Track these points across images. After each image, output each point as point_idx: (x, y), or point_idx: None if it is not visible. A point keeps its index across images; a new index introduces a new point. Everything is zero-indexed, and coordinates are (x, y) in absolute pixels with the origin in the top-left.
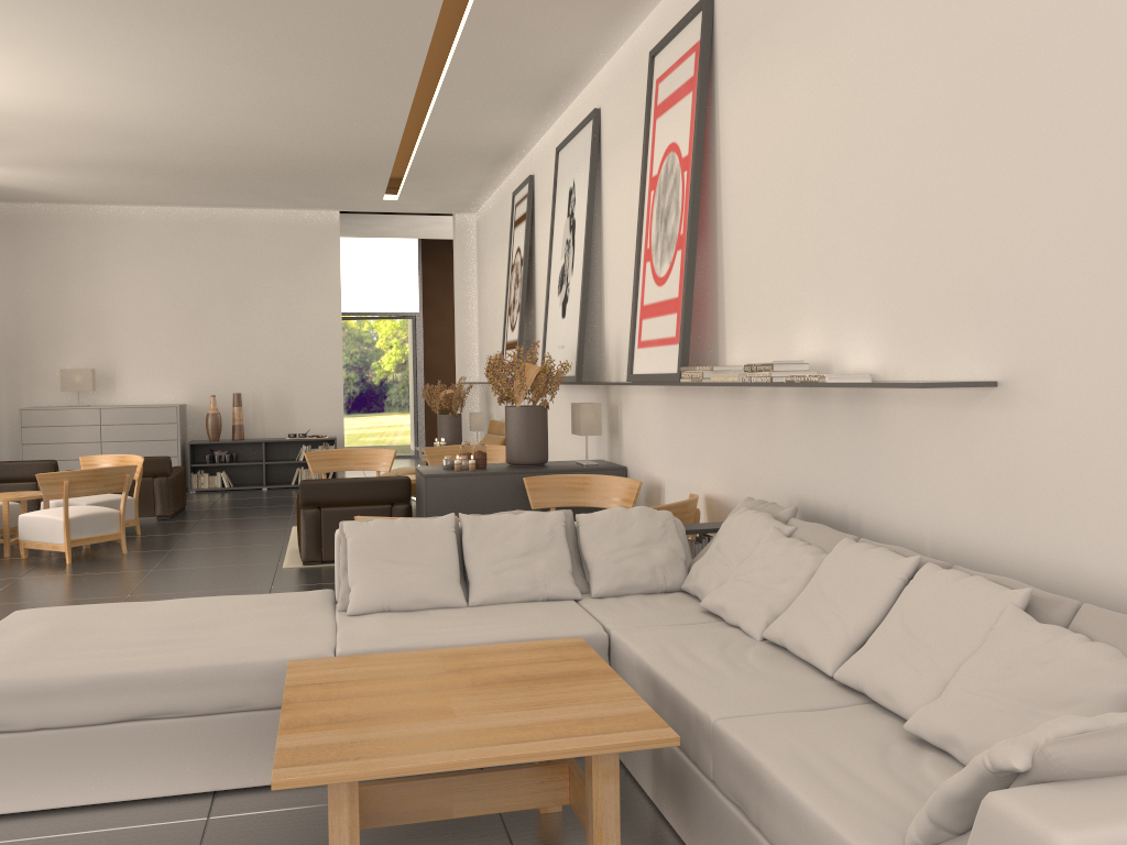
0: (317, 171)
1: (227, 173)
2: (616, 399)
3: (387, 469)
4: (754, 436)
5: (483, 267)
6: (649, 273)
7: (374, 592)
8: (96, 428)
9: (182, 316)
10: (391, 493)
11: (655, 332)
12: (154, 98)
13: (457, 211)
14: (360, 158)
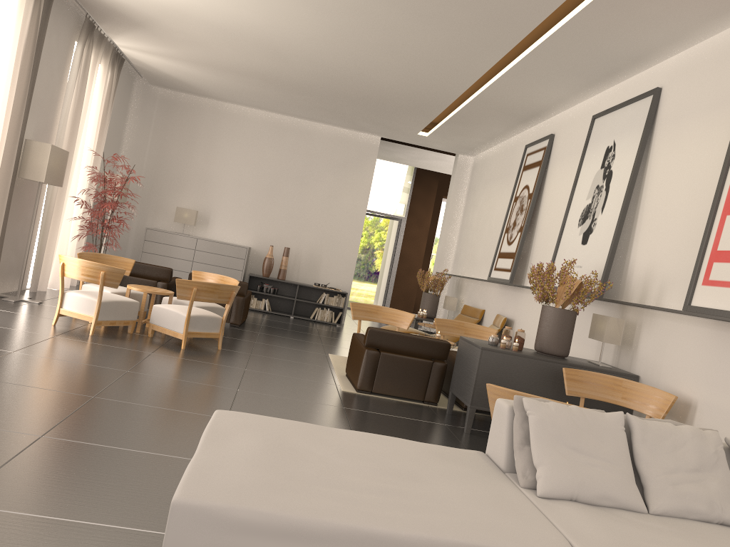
0: (387, 104)
1: (324, 94)
2: (635, 319)
3: (406, 327)
4: None
5: (474, 195)
6: None
7: (564, 478)
8: (191, 251)
9: (261, 187)
10: (433, 351)
11: None
12: (313, 25)
13: (461, 153)
14: (424, 100)
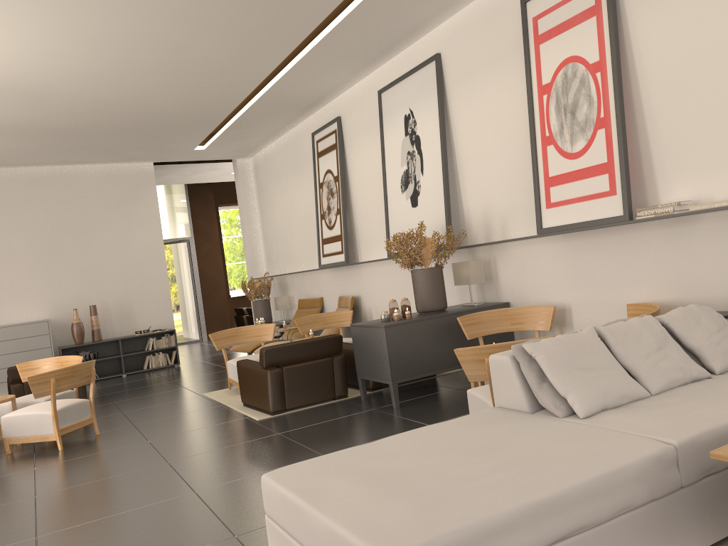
0: (164, 126)
1: (91, 132)
2: (487, 256)
3: (271, 338)
4: (711, 249)
5: (267, 194)
6: (554, 153)
7: (591, 395)
8: None
9: (38, 251)
10: (329, 348)
11: (574, 193)
12: (84, 60)
13: (239, 157)
14: (205, 113)
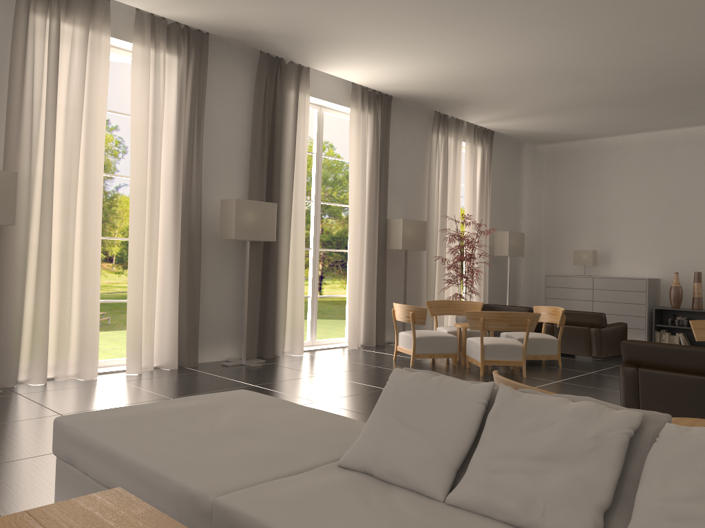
0: None
1: (671, 94)
2: None
3: None
4: None
5: None
6: None
7: (364, 449)
8: (589, 291)
9: (660, 212)
10: None
11: None
12: (560, 39)
13: None
14: None
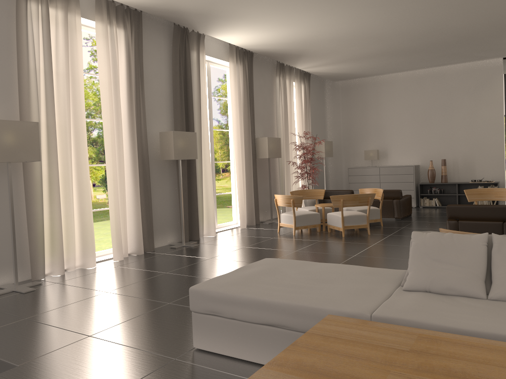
0: (480, 36)
1: (431, 48)
2: None
3: None
4: None
5: None
6: None
7: (420, 278)
8: (377, 176)
9: (417, 122)
10: (502, 215)
11: None
12: (380, 15)
13: None
14: (503, 23)
